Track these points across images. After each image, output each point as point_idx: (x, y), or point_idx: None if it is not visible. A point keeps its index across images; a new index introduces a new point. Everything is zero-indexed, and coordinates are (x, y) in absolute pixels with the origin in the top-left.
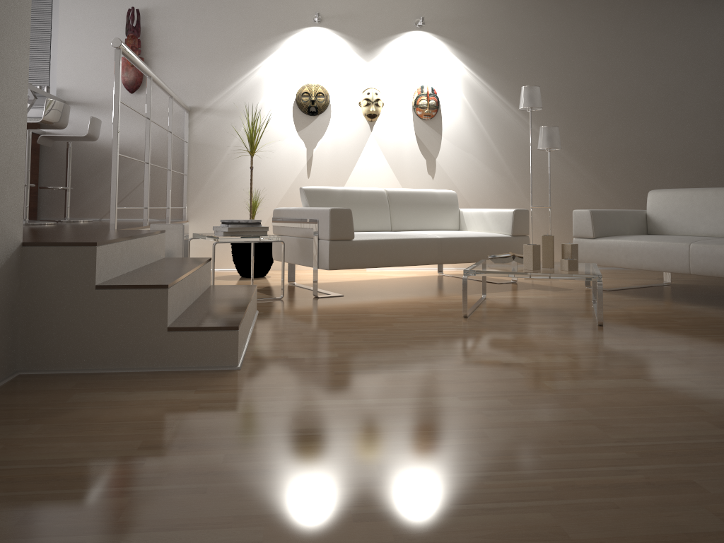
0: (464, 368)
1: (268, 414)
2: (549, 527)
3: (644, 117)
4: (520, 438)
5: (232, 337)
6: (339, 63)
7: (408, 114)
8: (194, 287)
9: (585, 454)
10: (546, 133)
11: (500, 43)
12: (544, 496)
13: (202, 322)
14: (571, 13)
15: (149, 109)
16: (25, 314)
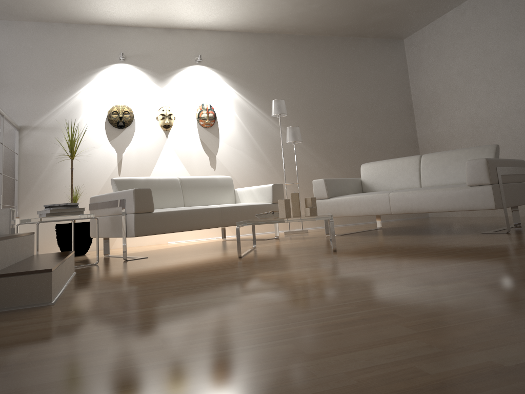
0: (236, 282)
1: (73, 325)
2: (291, 350)
3: (355, 119)
4: (273, 310)
5: (47, 278)
6: (140, 89)
7: (193, 124)
8: (16, 250)
9: (320, 311)
10: (291, 131)
11: (255, 72)
12: (288, 336)
13: (20, 270)
14: (301, 52)
15: None
16: None
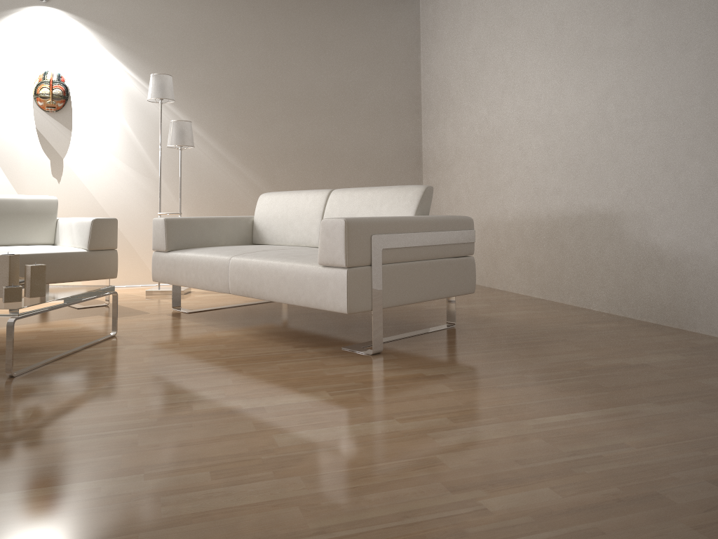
0: None
1: None
2: None
3: (317, 114)
4: None
5: None
6: None
7: (27, 104)
8: None
9: None
10: (173, 128)
11: (149, 26)
12: None
13: None
14: None
15: None
16: None
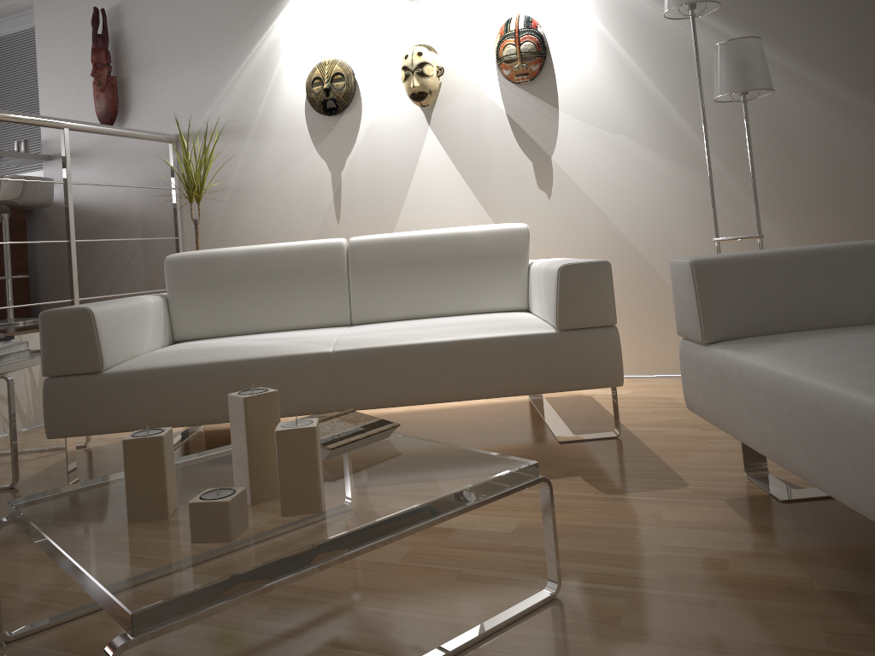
0: None
1: None
2: None
3: None
4: None
5: None
6: (365, 14)
7: (490, 79)
8: None
9: None
10: (721, 59)
11: None
12: None
13: None
14: None
15: None
16: None
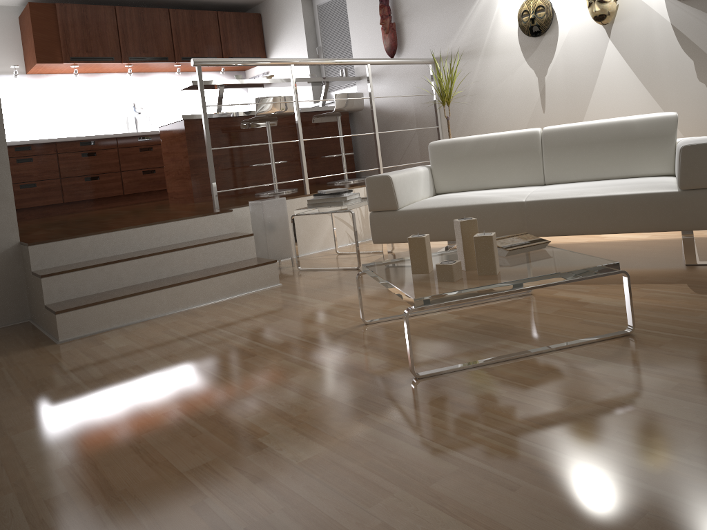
0: (88, 388)
1: None
2: None
3: None
4: None
5: (55, 319)
6: None
7: None
8: (160, 267)
9: None
10: None
11: None
12: None
13: (69, 303)
14: None
15: (293, 94)
16: (26, 285)
